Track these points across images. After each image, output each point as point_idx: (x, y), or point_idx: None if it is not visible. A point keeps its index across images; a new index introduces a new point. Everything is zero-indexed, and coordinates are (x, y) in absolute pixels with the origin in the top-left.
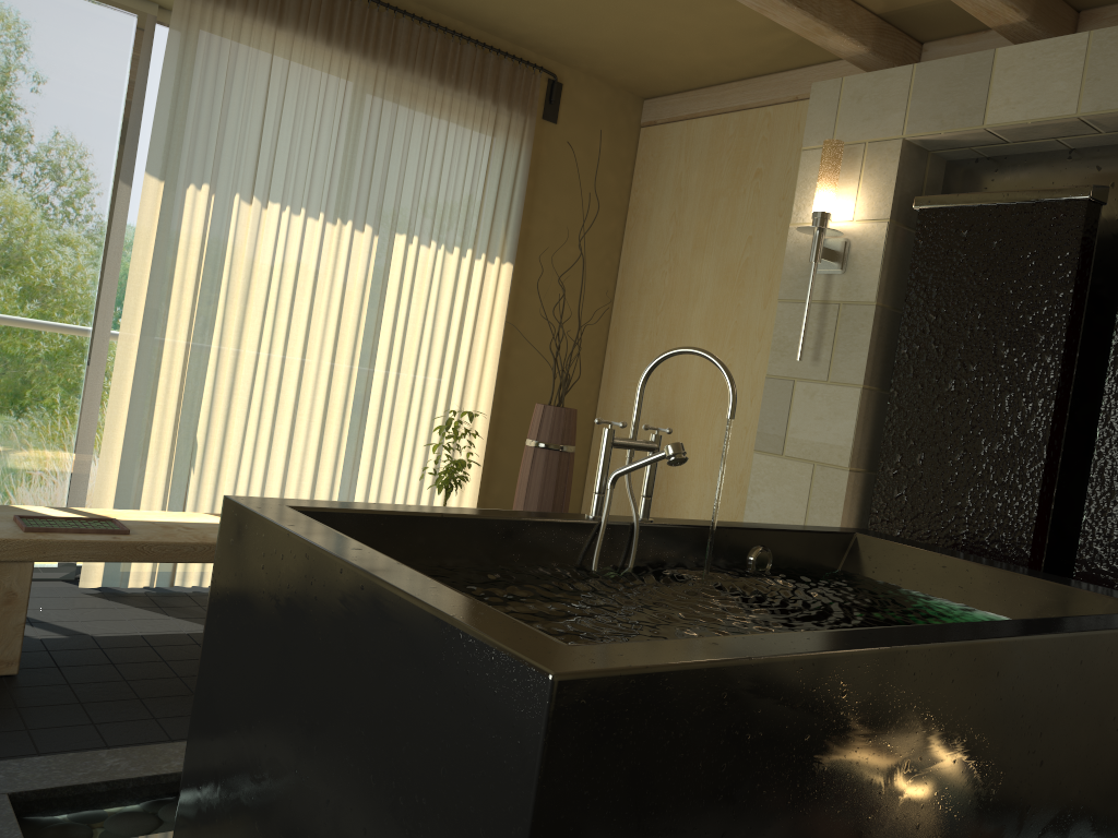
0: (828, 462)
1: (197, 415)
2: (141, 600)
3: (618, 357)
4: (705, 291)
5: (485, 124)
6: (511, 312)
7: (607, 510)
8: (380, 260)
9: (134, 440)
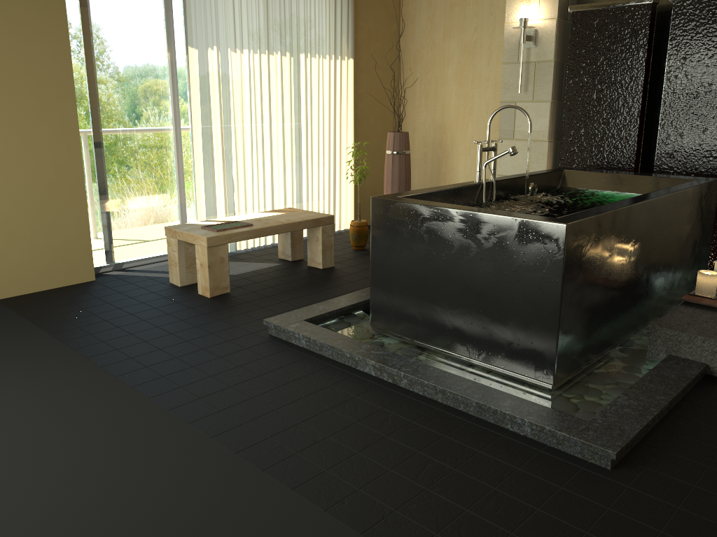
0: (537, 139)
1: (231, 166)
2: (230, 258)
3: (407, 99)
4: (453, 59)
5: None
6: (354, 85)
7: (485, 178)
8: (295, 70)
9: (208, 184)
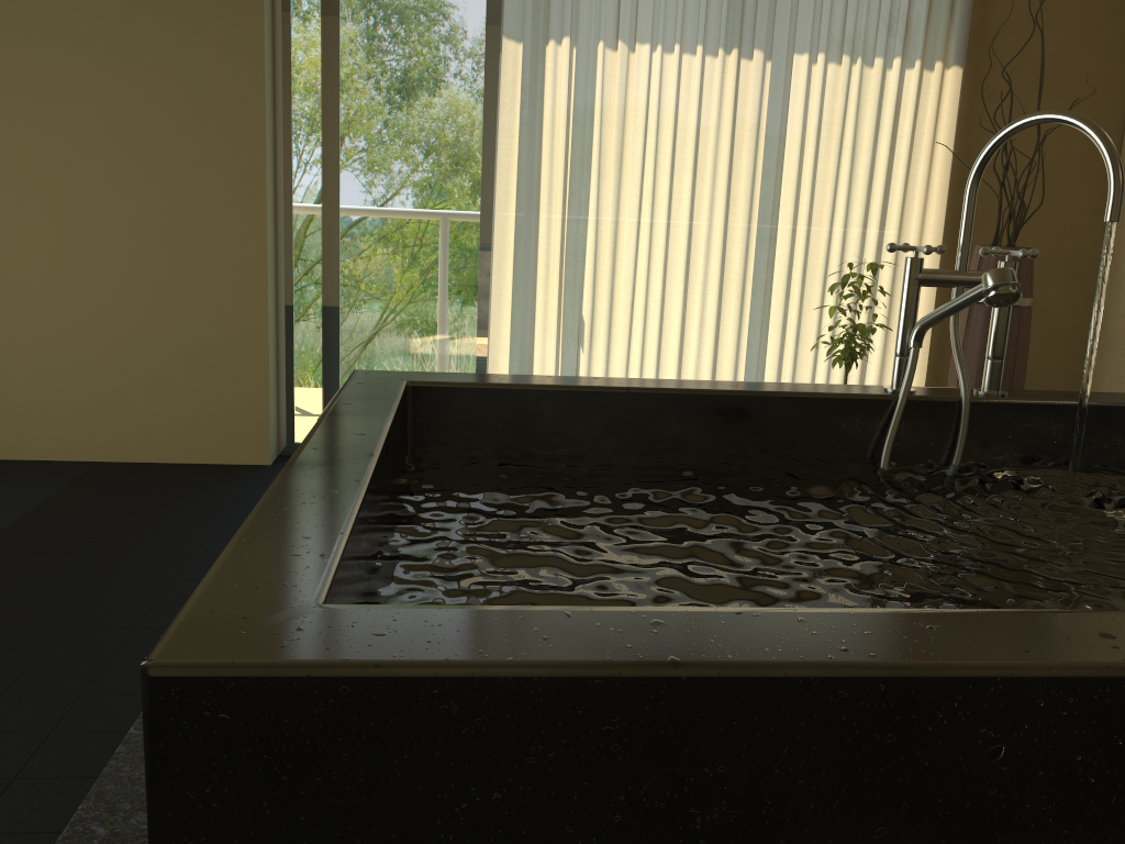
0: None
1: (579, 291)
2: None
3: None
4: None
5: None
6: (964, 132)
7: (907, 379)
8: (776, 90)
9: (521, 321)
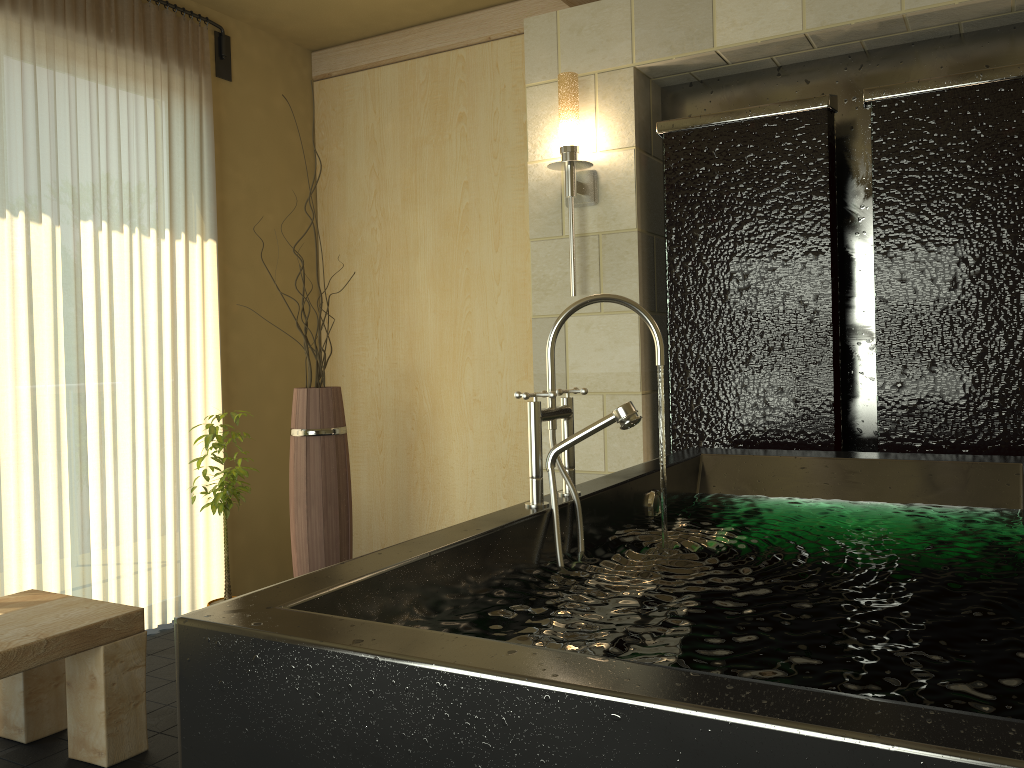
0: (617, 390)
1: None
2: None
3: (337, 324)
4: (426, 243)
5: (158, 85)
6: (222, 294)
7: (555, 494)
8: (67, 255)
9: None
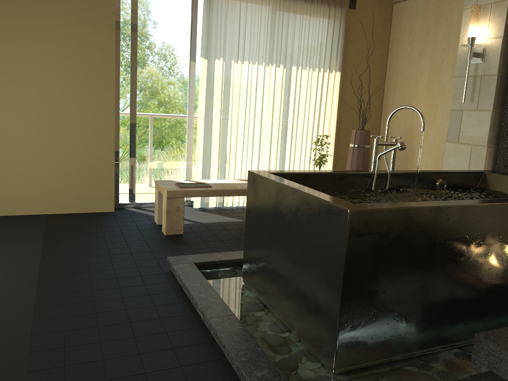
0: (477, 144)
1: (226, 144)
2: (214, 211)
3: (388, 106)
4: (425, 74)
5: (324, 15)
6: (341, 92)
7: (377, 168)
8: (287, 78)
9: (206, 155)
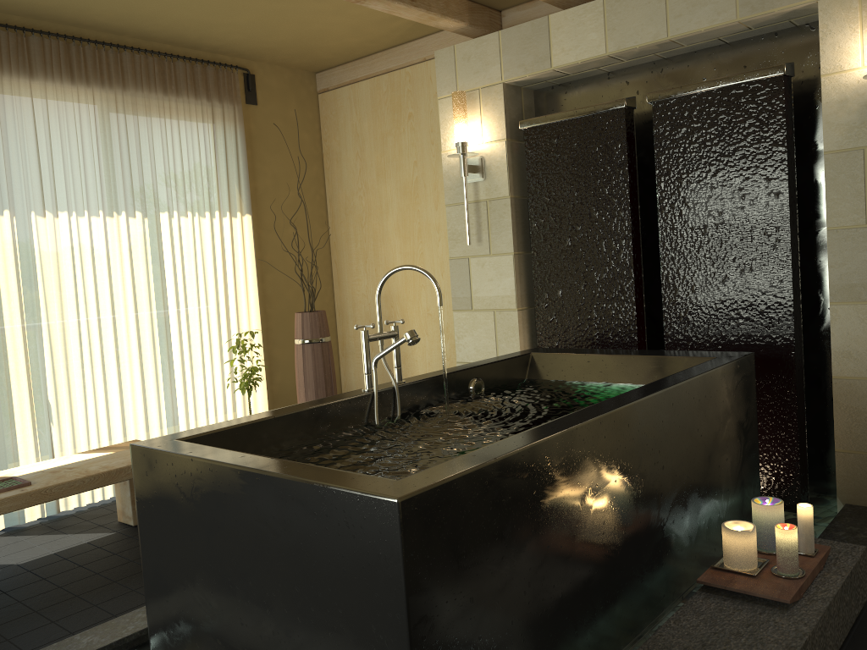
0: (502, 307)
1: (44, 383)
2: (40, 529)
3: (341, 263)
4: (393, 205)
5: (206, 117)
6: (258, 249)
7: (376, 383)
8: (153, 235)
9: (2, 414)
